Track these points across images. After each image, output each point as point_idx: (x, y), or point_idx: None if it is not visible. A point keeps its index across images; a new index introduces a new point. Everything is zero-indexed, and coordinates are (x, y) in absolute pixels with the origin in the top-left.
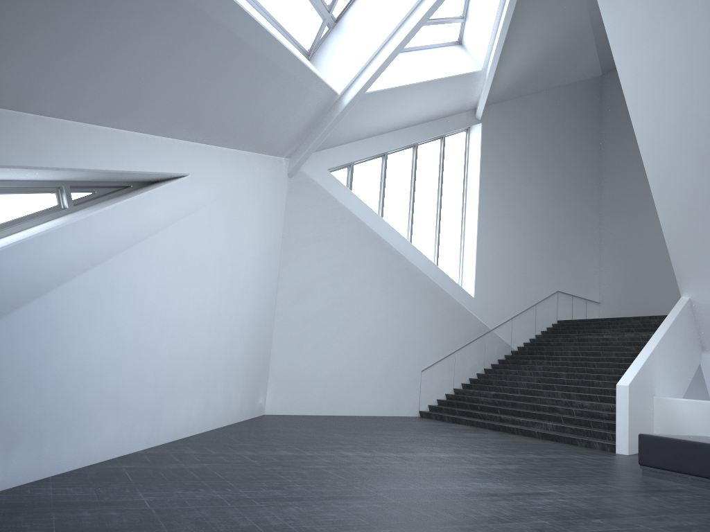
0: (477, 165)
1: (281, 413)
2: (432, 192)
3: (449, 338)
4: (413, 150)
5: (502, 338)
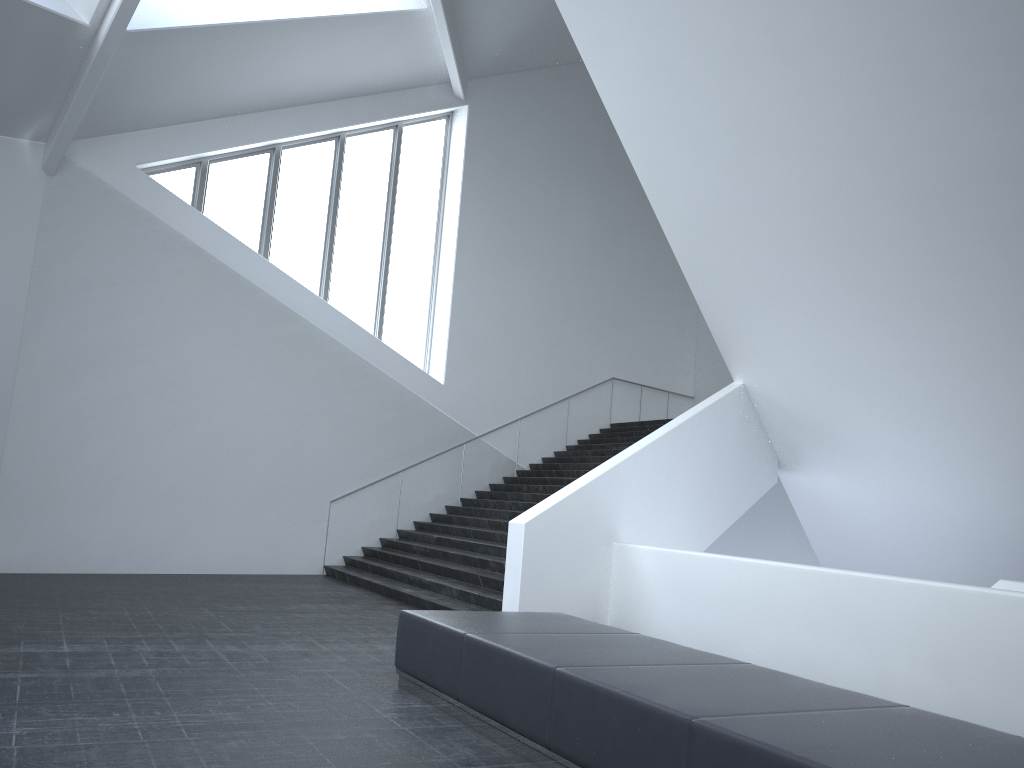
0: (459, 174)
1: (24, 570)
2: (375, 214)
3: (391, 449)
4: (337, 145)
5: (499, 450)
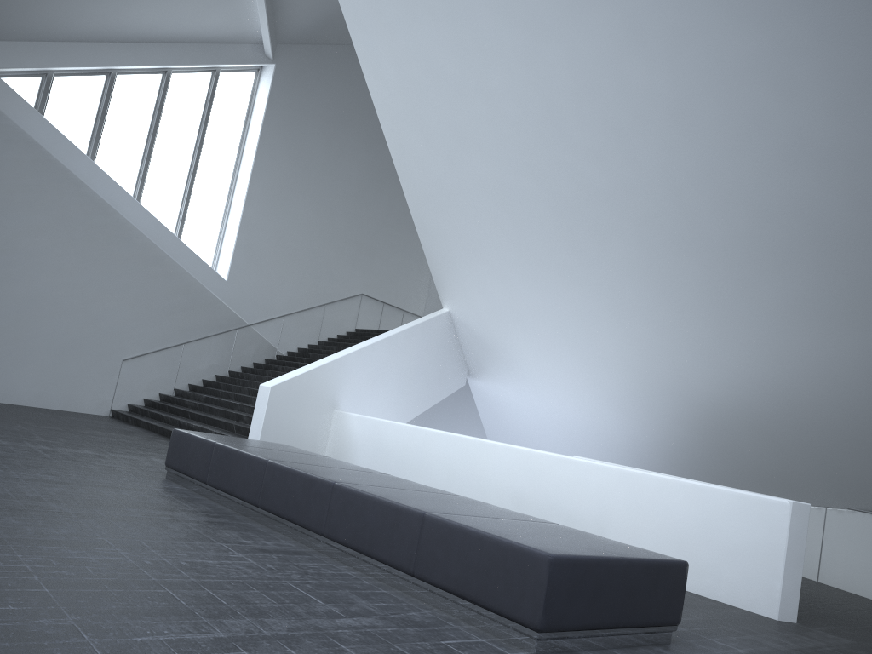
0: (261, 117)
1: None
2: (188, 138)
3: (177, 325)
4: (163, 78)
5: (265, 337)
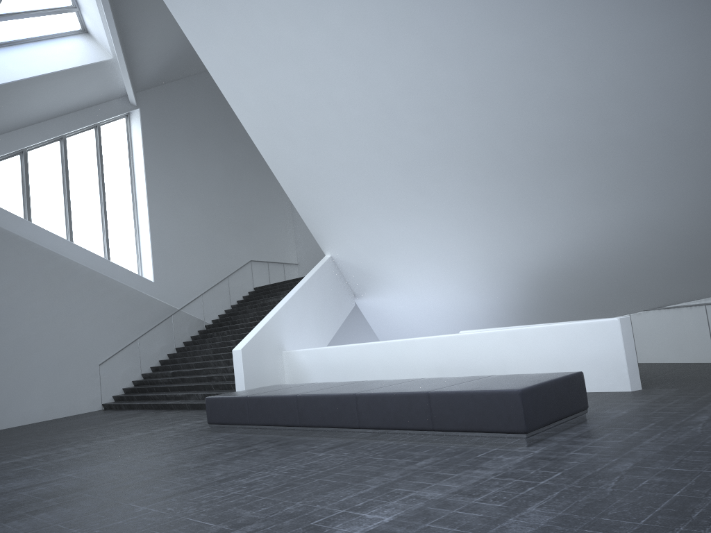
0: (141, 151)
1: None
2: (92, 183)
3: (130, 326)
4: (61, 143)
5: (193, 315)
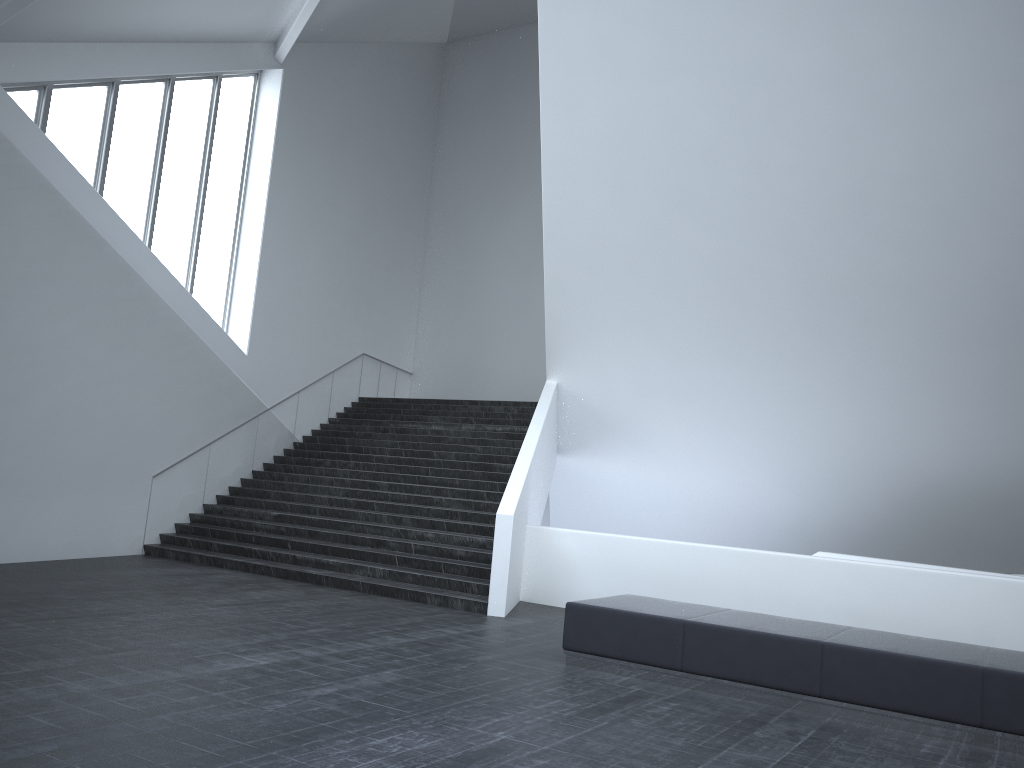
0: (270, 138)
1: None
2: (192, 168)
3: (204, 421)
4: (166, 87)
5: (283, 422)
